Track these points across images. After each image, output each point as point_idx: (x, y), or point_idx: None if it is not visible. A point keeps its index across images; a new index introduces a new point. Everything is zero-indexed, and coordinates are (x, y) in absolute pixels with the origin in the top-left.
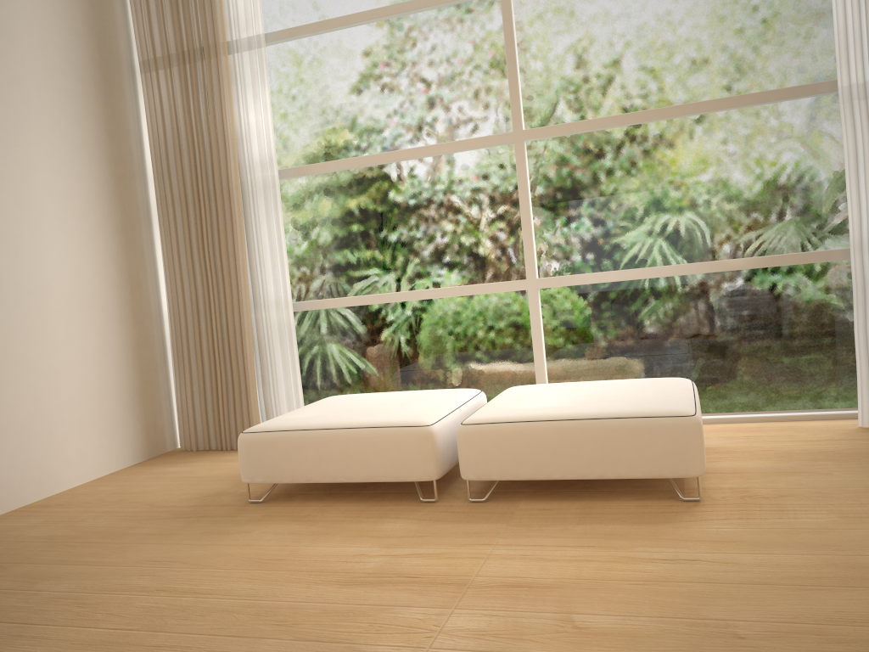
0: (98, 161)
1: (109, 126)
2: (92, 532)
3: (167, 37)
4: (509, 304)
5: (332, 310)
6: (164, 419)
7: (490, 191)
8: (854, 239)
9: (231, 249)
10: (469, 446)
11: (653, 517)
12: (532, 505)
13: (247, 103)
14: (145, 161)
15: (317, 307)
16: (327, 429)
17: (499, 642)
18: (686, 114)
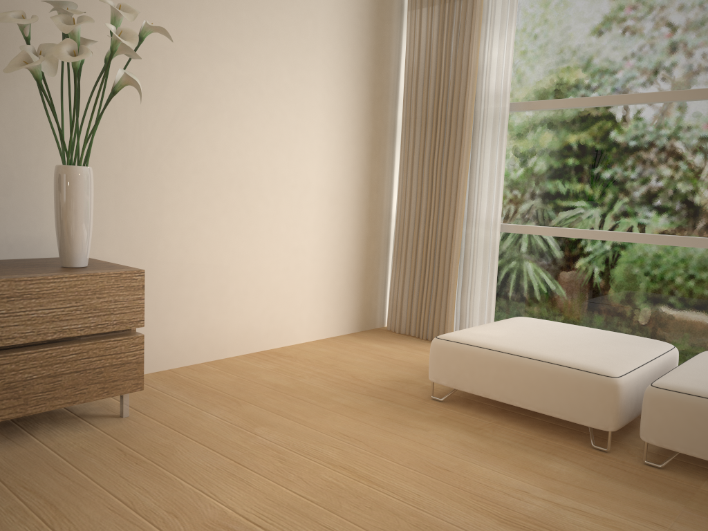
0: (362, 84)
1: (375, 55)
2: (305, 390)
3: None
4: None
5: (535, 236)
6: (377, 302)
7: None
8: None
9: (455, 169)
10: (656, 410)
11: None
12: None
13: (492, 41)
14: (399, 86)
15: (522, 232)
16: (512, 354)
17: None
18: None
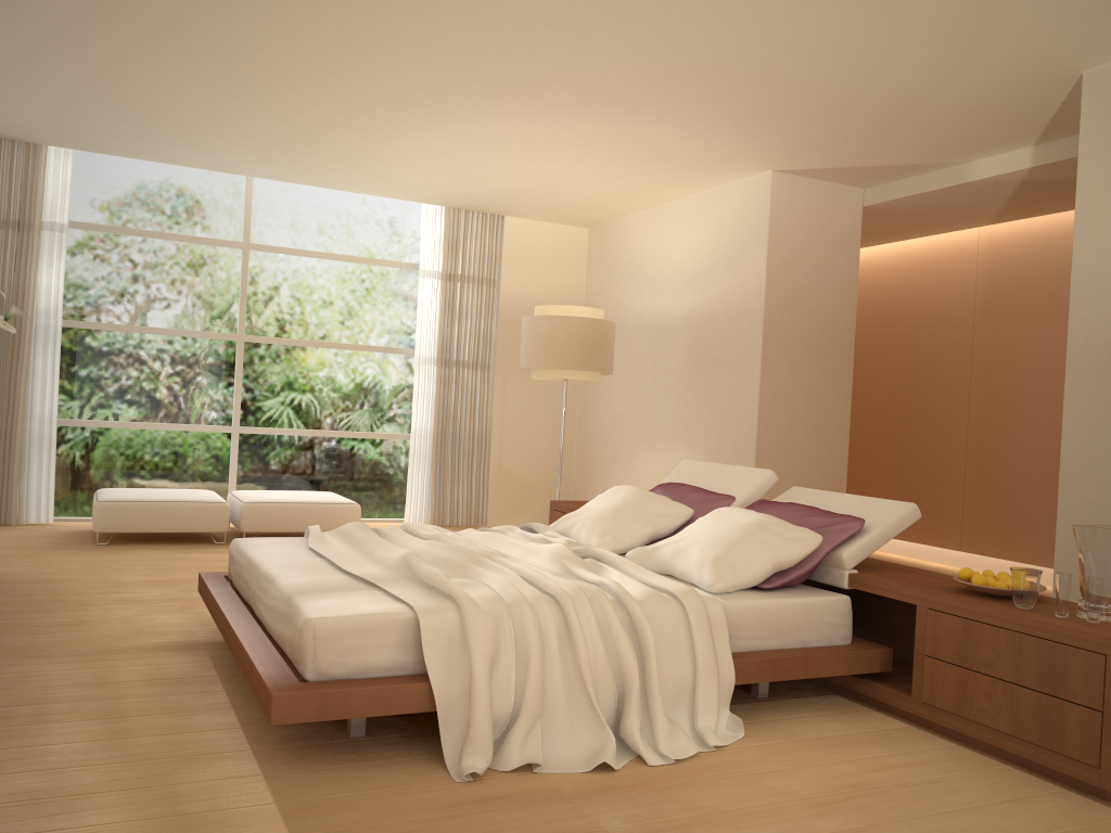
0: None
1: None
2: (13, 554)
3: None
4: (217, 440)
5: (78, 428)
6: None
7: (216, 367)
8: (413, 431)
9: (15, 373)
10: (250, 513)
11: None
12: None
13: (41, 268)
14: None
15: (68, 424)
16: (164, 501)
17: None
18: (340, 348)
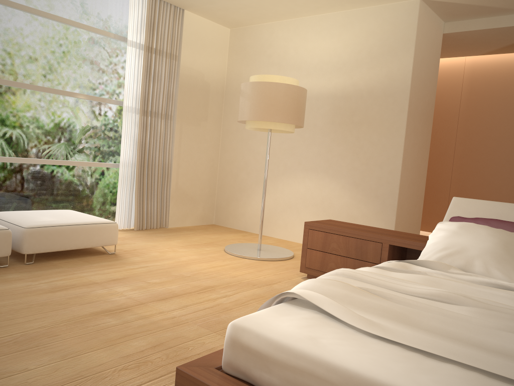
0: None
1: None
2: None
3: None
4: None
5: None
6: None
7: None
8: (121, 161)
9: None
10: (32, 237)
11: (111, 259)
12: (58, 262)
13: None
14: None
15: None
16: None
17: (142, 289)
18: (65, 95)
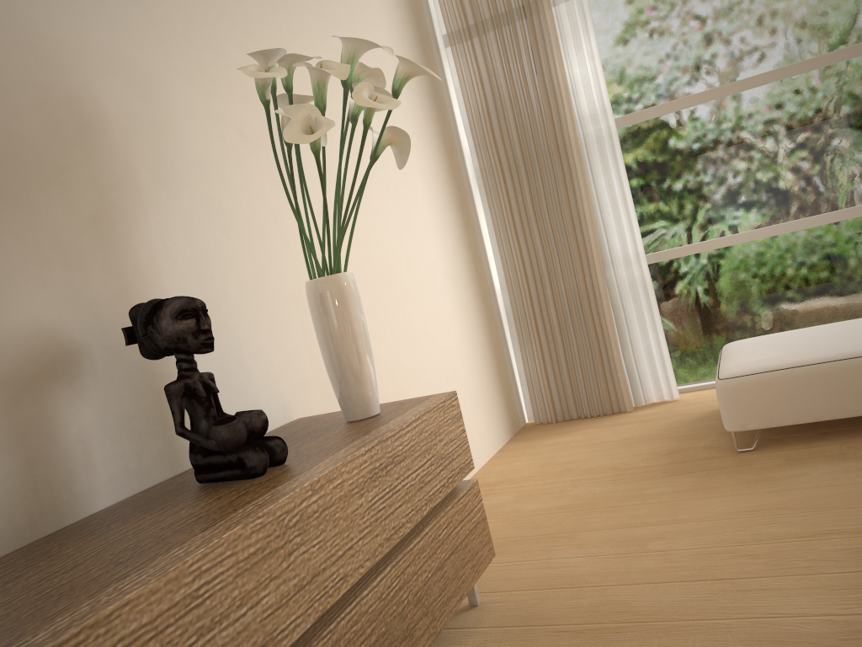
0: (436, 138)
1: (435, 102)
2: (601, 498)
3: (478, 3)
4: None
5: (678, 259)
6: (514, 395)
7: (861, 104)
8: None
9: (574, 209)
10: None
11: None
12: None
13: (569, 57)
14: (459, 136)
15: (663, 258)
16: (836, 360)
17: None
18: None
